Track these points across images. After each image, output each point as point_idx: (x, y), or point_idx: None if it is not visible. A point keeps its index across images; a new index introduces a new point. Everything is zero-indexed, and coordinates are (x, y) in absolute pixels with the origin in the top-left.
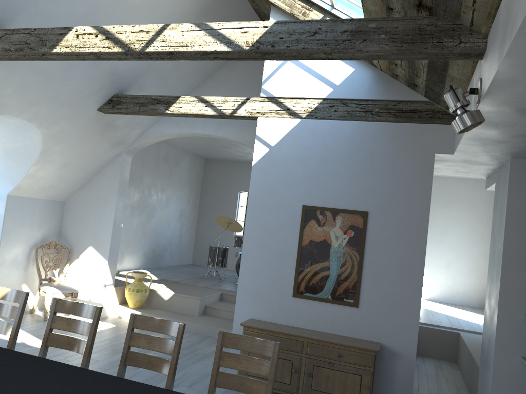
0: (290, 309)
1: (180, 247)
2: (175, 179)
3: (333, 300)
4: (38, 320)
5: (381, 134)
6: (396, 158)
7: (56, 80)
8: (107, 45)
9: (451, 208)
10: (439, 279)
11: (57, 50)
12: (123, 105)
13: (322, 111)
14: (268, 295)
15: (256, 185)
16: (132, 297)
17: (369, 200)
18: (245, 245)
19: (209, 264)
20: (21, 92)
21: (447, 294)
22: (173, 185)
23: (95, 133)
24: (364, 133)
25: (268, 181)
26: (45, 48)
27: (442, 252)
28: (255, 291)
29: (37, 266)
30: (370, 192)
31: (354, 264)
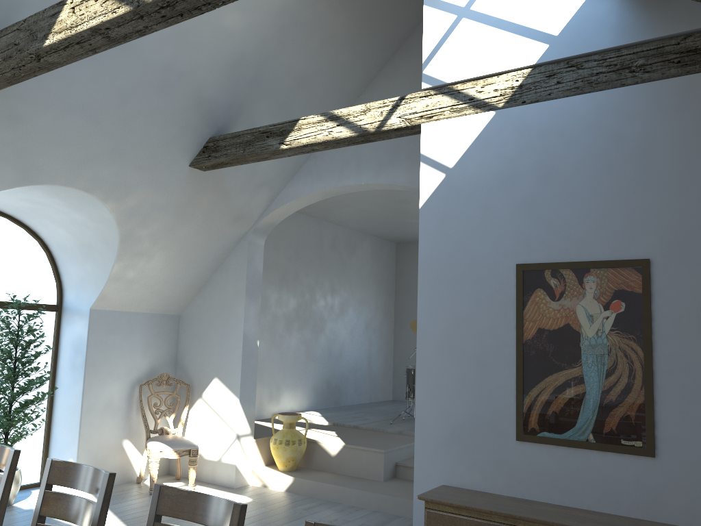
0: (515, 464)
1: (370, 374)
2: (351, 275)
3: (599, 443)
4: (142, 494)
5: (656, 104)
6: (697, 145)
7: (110, 120)
8: (110, 8)
9: None
10: None
11: (49, 40)
12: (221, 151)
13: (533, 88)
14: (470, 439)
15: (430, 241)
16: (280, 453)
17: (648, 236)
18: (421, 350)
19: (408, 397)
20: (61, 144)
21: None
22: (349, 284)
23: (197, 204)
24: (620, 110)
25: (449, 230)
26: (36, 44)
27: None
28: (446, 432)
29: (141, 412)
30: (648, 219)
31: (635, 369)
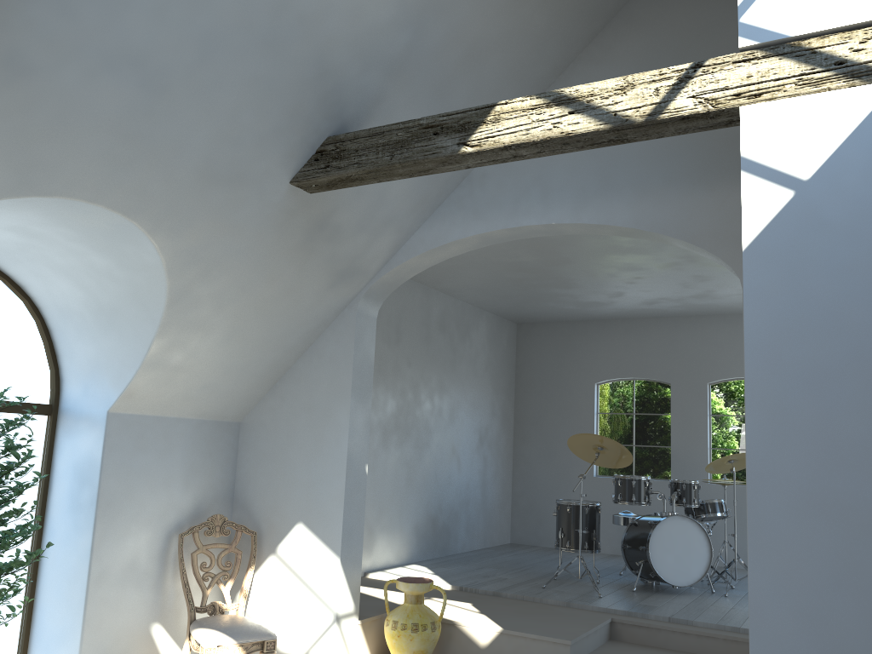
0: None
1: (485, 508)
2: (464, 367)
3: None
4: None
5: None
6: None
7: (178, 90)
8: None
9: None
10: None
11: None
12: (350, 158)
13: None
14: None
15: (767, 308)
16: (402, 644)
17: None
18: (756, 503)
19: (562, 547)
20: (91, 125)
21: None
22: (461, 380)
23: (292, 248)
24: None
25: (808, 289)
26: None
27: None
28: None
29: (182, 578)
30: None
31: None
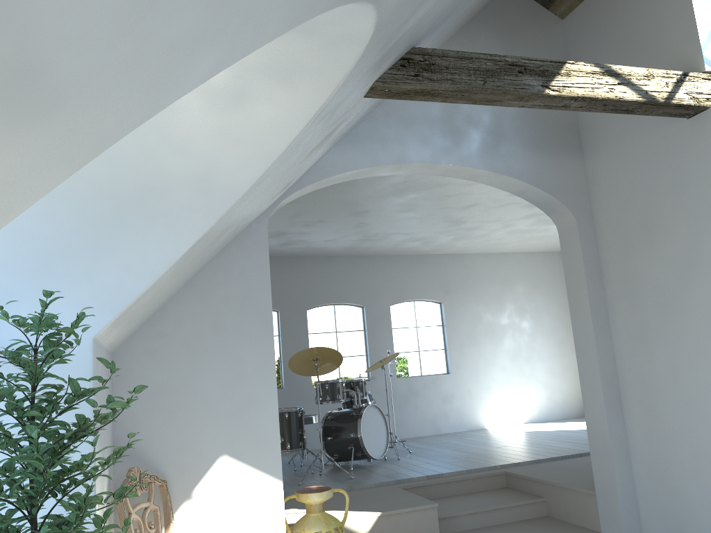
0: None
1: None
2: None
3: None
4: None
5: None
6: None
7: None
8: None
9: (526, 292)
10: (534, 391)
11: None
12: (442, 73)
13: None
14: None
15: None
16: None
17: None
18: None
19: (282, 450)
20: None
21: (546, 409)
22: None
23: (311, 150)
24: None
25: None
26: None
27: (529, 353)
28: None
29: None
30: None
31: None
